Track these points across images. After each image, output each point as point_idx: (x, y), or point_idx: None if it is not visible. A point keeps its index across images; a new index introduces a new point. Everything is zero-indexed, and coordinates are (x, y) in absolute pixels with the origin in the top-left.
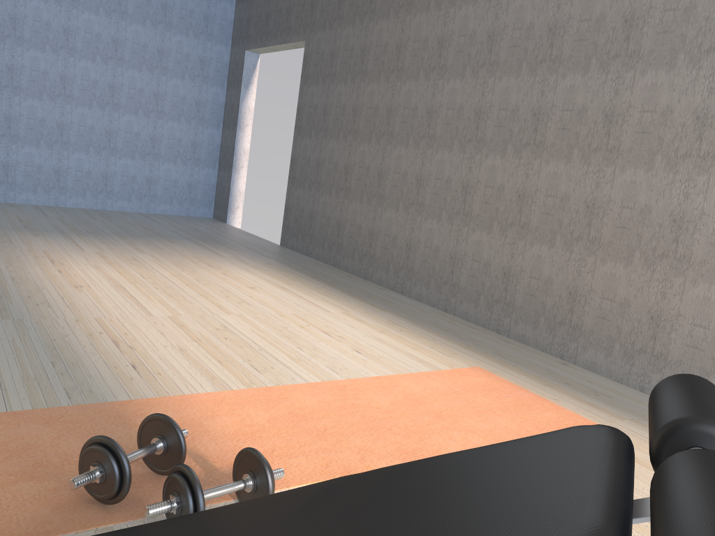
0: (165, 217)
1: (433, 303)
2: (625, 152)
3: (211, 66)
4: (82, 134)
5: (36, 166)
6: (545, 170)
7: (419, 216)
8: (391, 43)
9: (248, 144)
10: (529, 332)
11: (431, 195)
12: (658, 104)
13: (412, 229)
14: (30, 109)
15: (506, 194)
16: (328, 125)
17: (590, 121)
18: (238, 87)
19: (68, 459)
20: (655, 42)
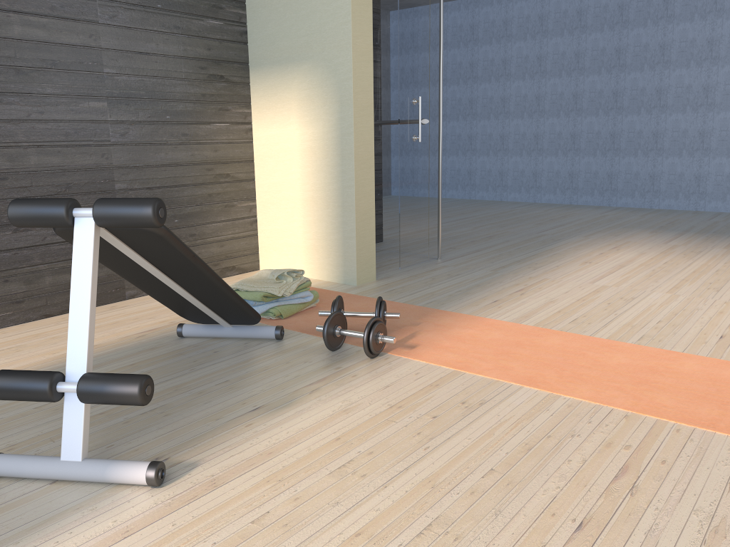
0: None
1: None
2: None
3: None
4: None
5: (725, 175)
6: None
7: None
8: None
9: None
10: None
11: None
12: None
13: None
14: (722, 121)
15: None
16: None
17: None
18: None
19: (366, 319)
20: None
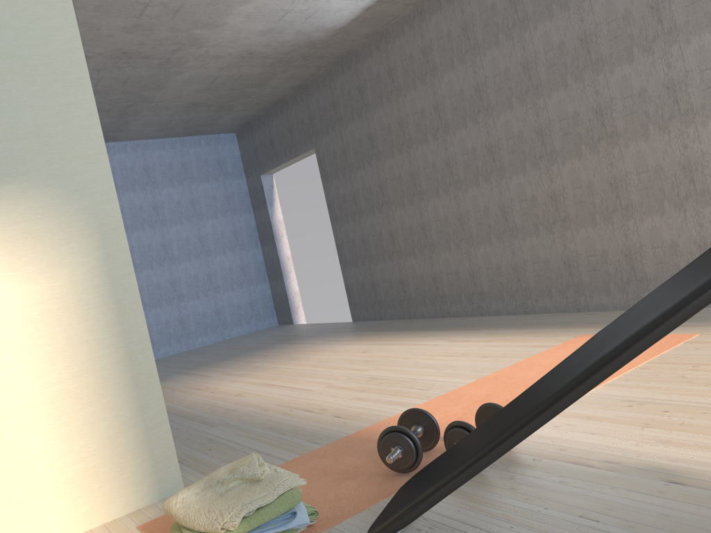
0: (242, 337)
1: (512, 312)
2: (622, 133)
3: (235, 199)
4: (152, 292)
5: None
6: (564, 170)
7: (471, 247)
8: (393, 123)
9: (289, 251)
10: (605, 300)
11: (475, 226)
12: (633, 89)
13: (469, 260)
14: None
15: (539, 200)
16: (361, 207)
17: (585, 120)
18: (264, 207)
19: (357, 466)
20: (610, 47)
